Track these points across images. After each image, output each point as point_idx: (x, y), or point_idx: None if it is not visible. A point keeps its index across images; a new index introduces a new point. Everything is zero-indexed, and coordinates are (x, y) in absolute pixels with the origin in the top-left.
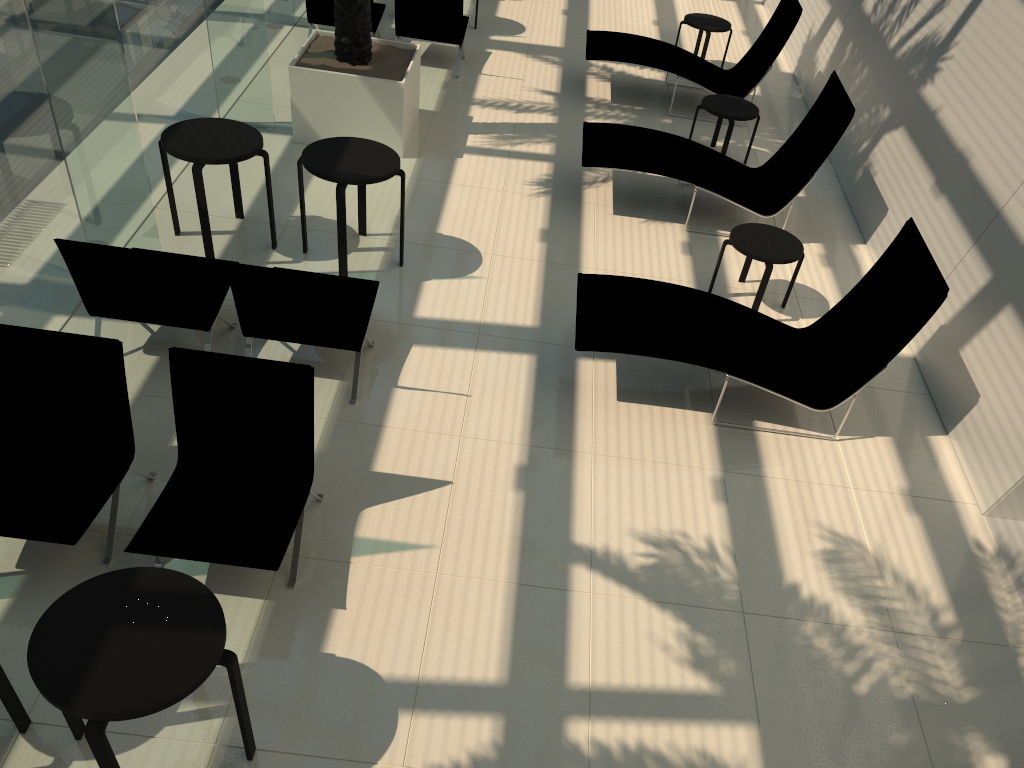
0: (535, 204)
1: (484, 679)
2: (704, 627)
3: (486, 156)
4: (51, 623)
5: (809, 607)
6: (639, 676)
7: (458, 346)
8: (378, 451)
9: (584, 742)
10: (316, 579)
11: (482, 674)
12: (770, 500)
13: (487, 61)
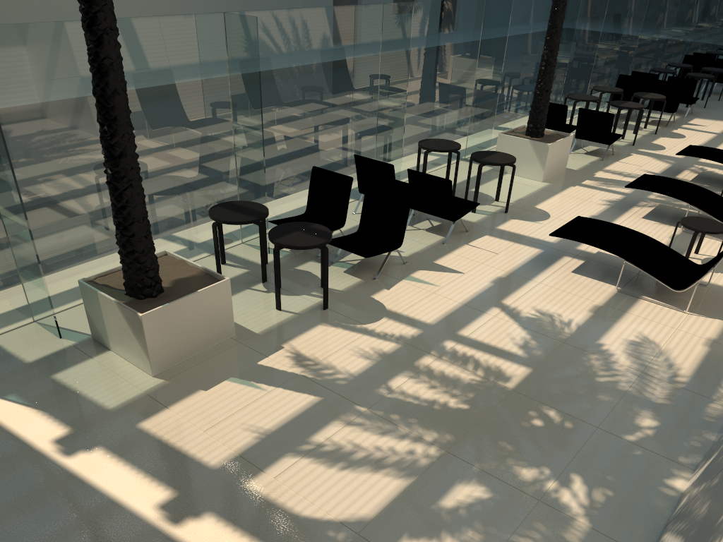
0: (598, 207)
1: (424, 321)
2: (538, 340)
3: (588, 188)
4: (281, 226)
5: (601, 352)
6: (491, 341)
7: (507, 240)
8: (441, 258)
9: (448, 347)
10: (384, 280)
11: (425, 319)
12: (620, 319)
13: (626, 157)
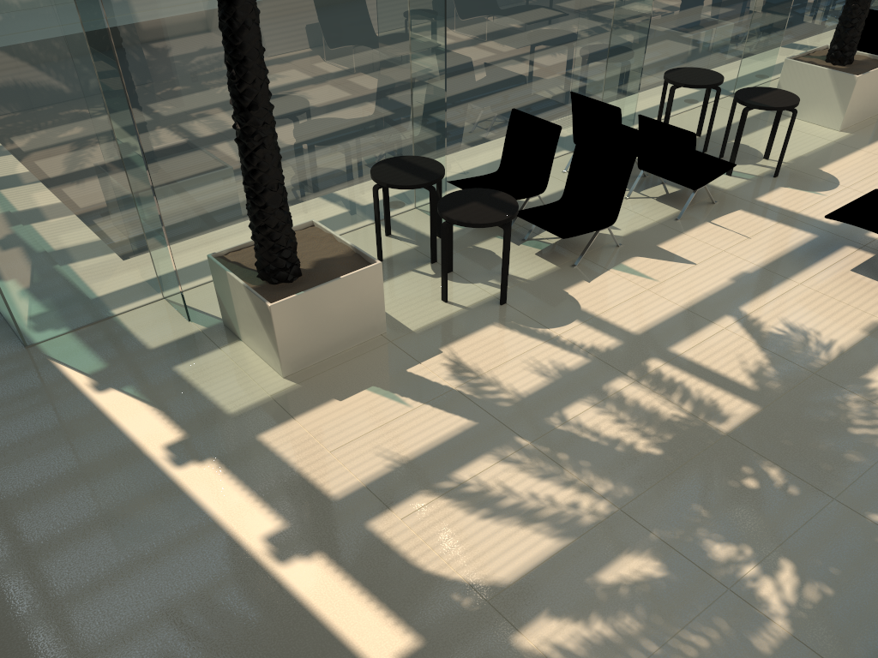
0: None
1: (627, 329)
2: (778, 367)
3: None
4: (456, 193)
5: (866, 391)
6: (712, 364)
7: (768, 218)
8: (668, 240)
9: (652, 368)
10: (586, 269)
11: (629, 327)
12: None
13: None
